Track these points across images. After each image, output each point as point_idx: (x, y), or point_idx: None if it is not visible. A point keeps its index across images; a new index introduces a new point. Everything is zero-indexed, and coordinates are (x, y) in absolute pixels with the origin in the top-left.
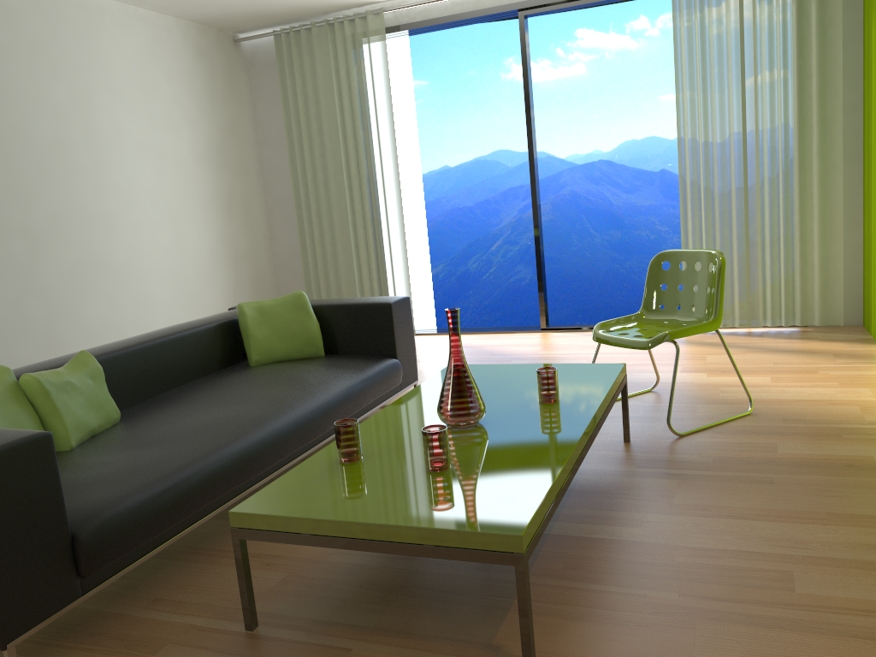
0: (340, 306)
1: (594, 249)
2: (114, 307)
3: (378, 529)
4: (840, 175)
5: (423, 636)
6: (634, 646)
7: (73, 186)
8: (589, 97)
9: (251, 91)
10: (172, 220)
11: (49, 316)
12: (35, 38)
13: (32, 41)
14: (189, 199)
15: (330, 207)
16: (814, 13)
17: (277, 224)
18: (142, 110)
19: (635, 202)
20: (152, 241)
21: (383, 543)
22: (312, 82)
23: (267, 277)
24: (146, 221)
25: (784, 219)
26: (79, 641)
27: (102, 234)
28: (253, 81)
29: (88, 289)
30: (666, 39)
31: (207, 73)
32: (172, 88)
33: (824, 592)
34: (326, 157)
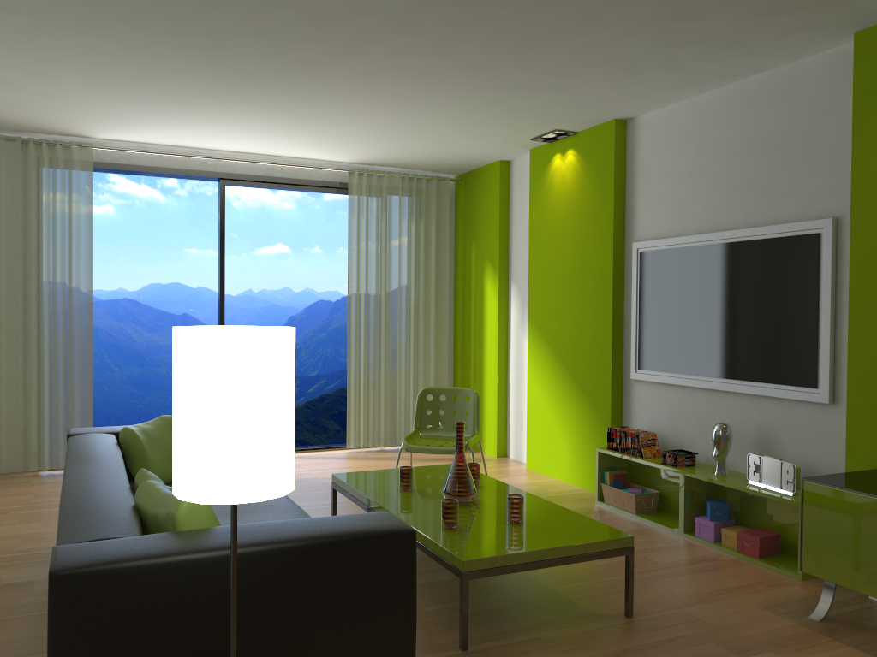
0: None
1: (113, 384)
2: None
3: (562, 549)
4: (446, 340)
5: (558, 621)
6: (646, 596)
7: None
8: (118, 237)
9: None
10: None
11: None
12: None
13: None
14: None
15: None
16: (434, 233)
17: None
18: None
19: (157, 341)
20: None
21: (564, 558)
22: None
23: None
24: None
25: (414, 367)
26: None
27: None
28: None
29: None
30: (194, 201)
31: None
32: None
33: (668, 560)
34: None
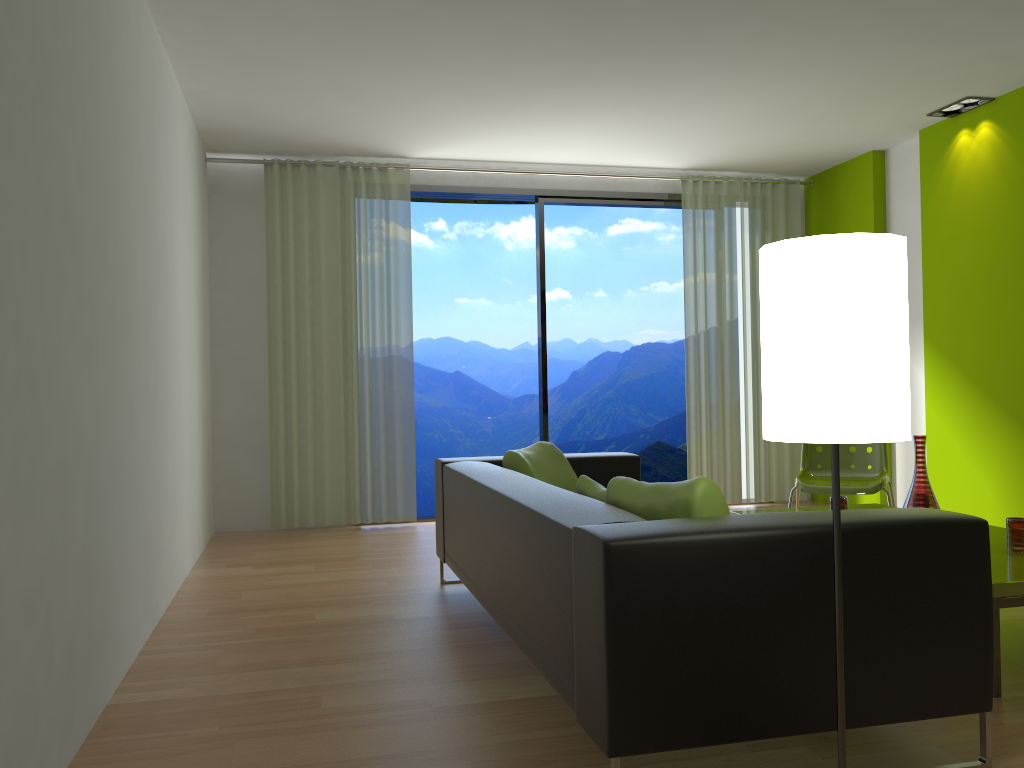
0: (585, 459)
1: None
2: (174, 469)
3: None
4: None
5: None
6: None
7: (166, 301)
8: None
9: (210, 221)
10: (189, 363)
11: (157, 473)
12: (160, 108)
13: (159, 111)
14: (193, 340)
15: (315, 369)
16: None
17: (226, 385)
18: (184, 221)
19: (428, 402)
20: (184, 387)
21: None
22: (309, 225)
23: (210, 452)
24: (183, 360)
25: None
26: (901, 733)
27: (172, 370)
28: (214, 210)
29: (168, 441)
30: (463, 245)
31: (199, 190)
32: (191, 200)
33: None
34: (319, 311)
